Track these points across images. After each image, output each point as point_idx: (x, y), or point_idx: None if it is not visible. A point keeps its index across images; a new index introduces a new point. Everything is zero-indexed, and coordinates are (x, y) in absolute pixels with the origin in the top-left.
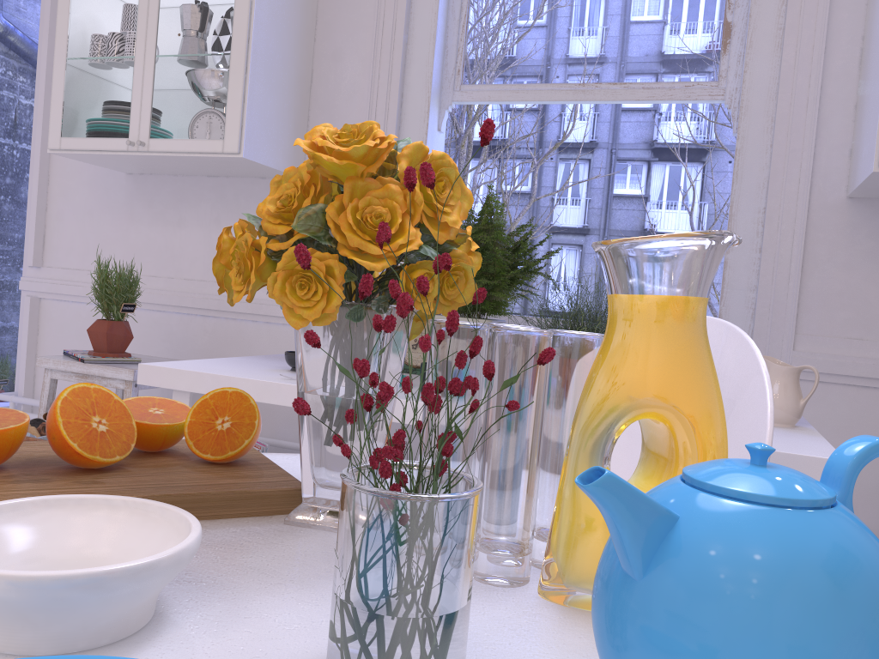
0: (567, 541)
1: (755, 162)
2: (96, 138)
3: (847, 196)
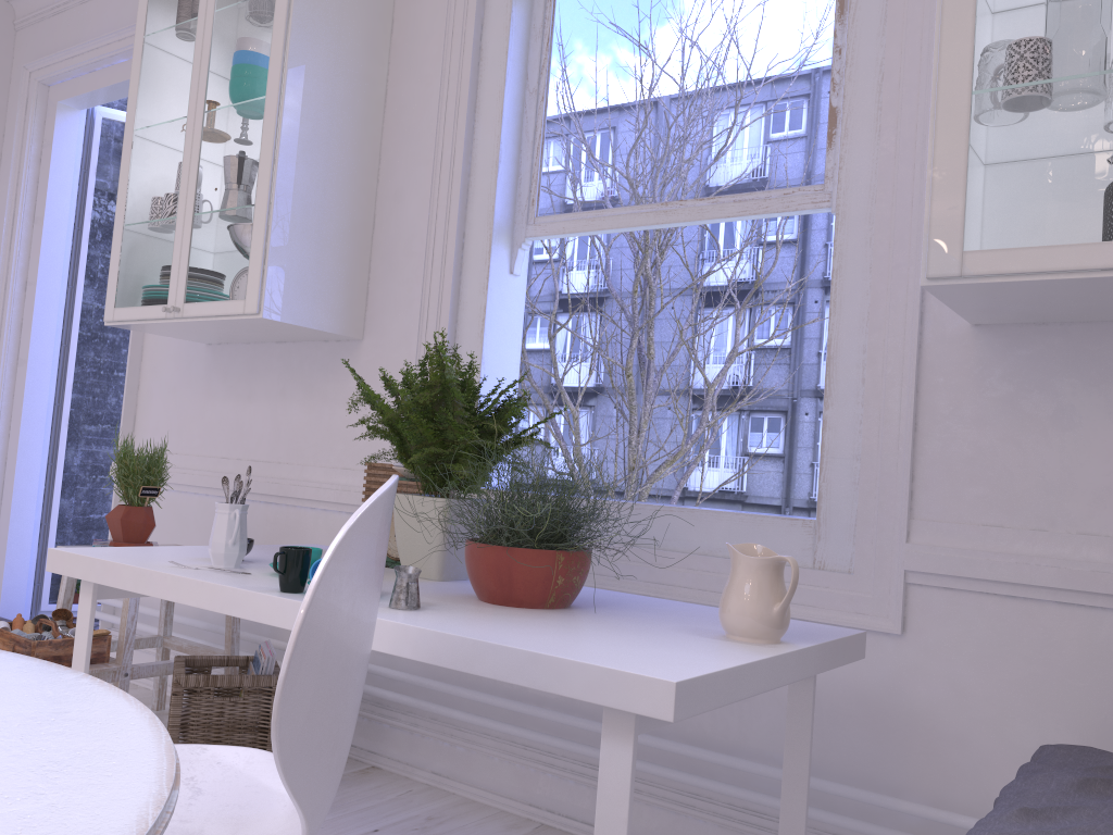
0: None
1: (857, 285)
2: (142, 306)
3: (971, 324)
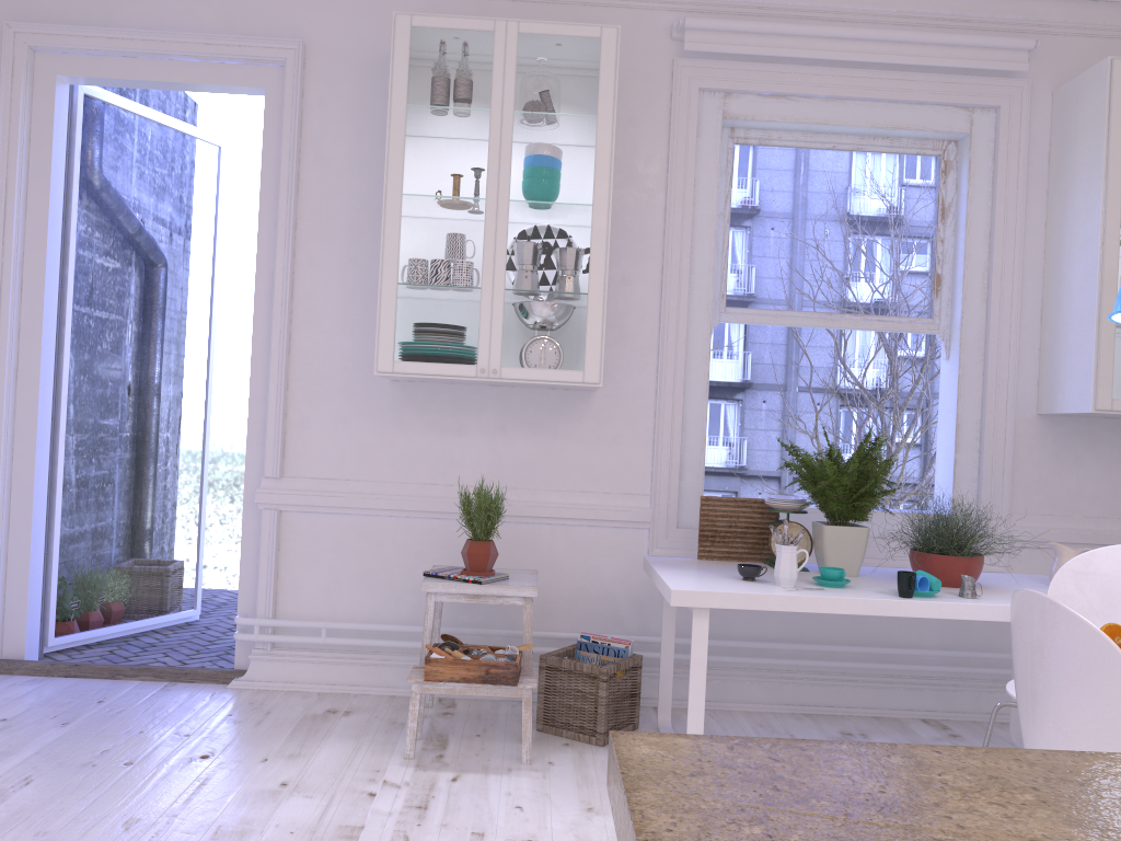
0: None
1: (972, 385)
2: (438, 363)
3: (1037, 413)
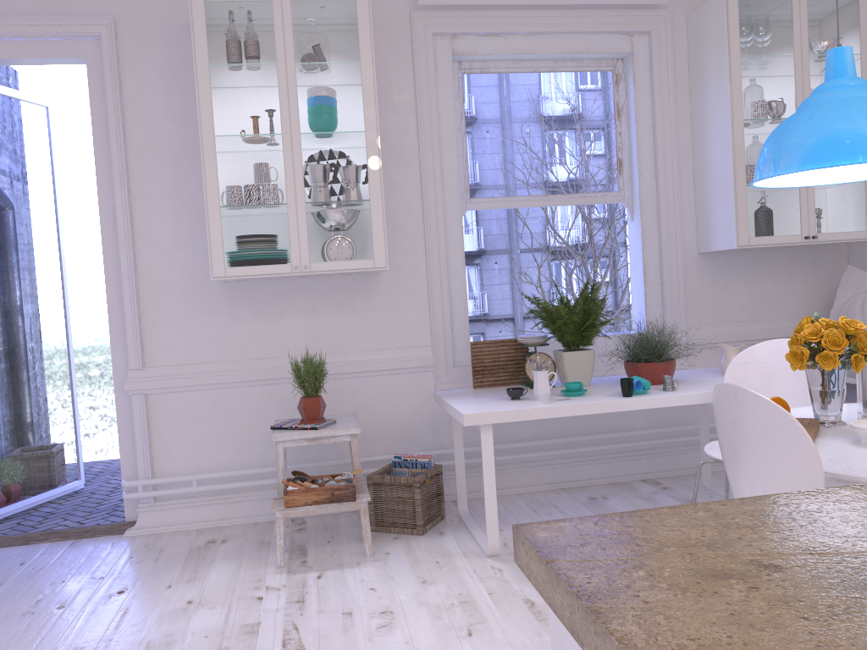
0: None
1: (652, 237)
2: (261, 266)
3: (698, 252)
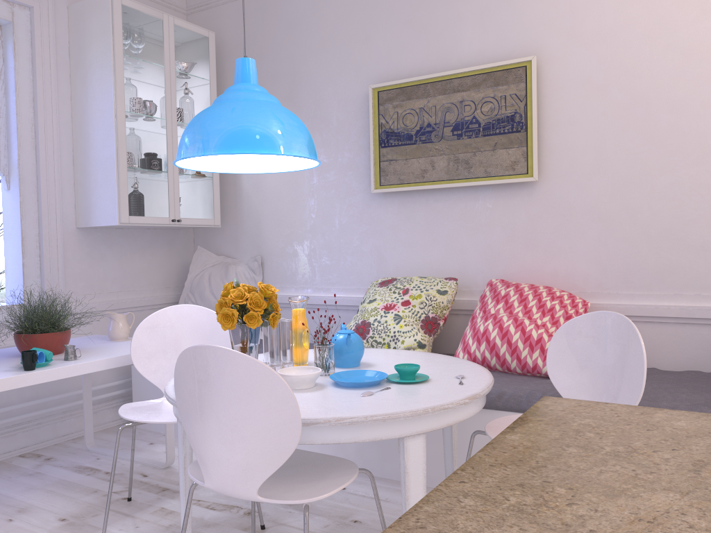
0: (301, 355)
1: (31, 209)
2: None
3: (77, 227)
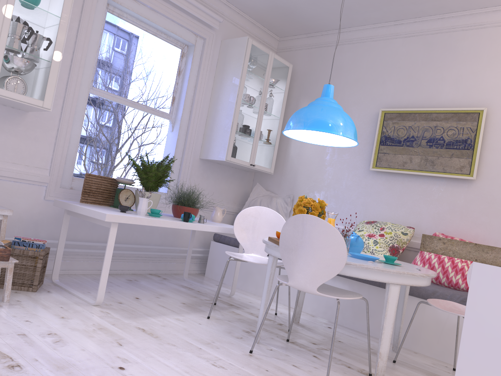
0: None
1: (181, 143)
2: None
3: (199, 158)
